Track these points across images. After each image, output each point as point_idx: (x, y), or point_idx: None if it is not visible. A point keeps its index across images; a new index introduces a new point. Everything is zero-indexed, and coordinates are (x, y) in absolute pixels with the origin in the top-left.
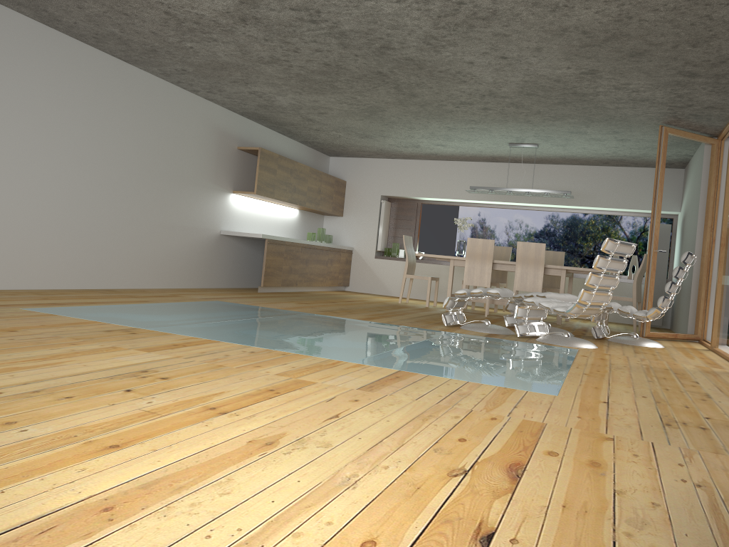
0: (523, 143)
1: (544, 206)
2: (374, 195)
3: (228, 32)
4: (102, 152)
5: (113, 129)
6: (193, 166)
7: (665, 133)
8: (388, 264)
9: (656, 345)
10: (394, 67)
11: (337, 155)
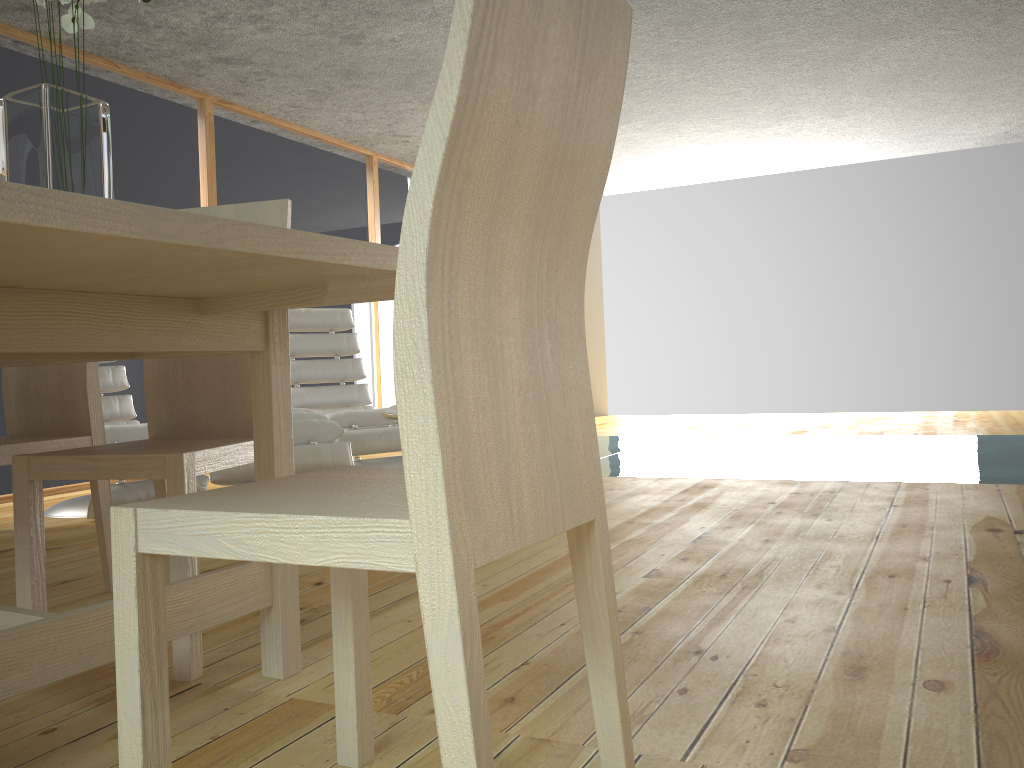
0: None
1: None
2: None
3: (941, 4)
4: None
5: None
6: None
7: None
8: None
9: None
10: None
11: None
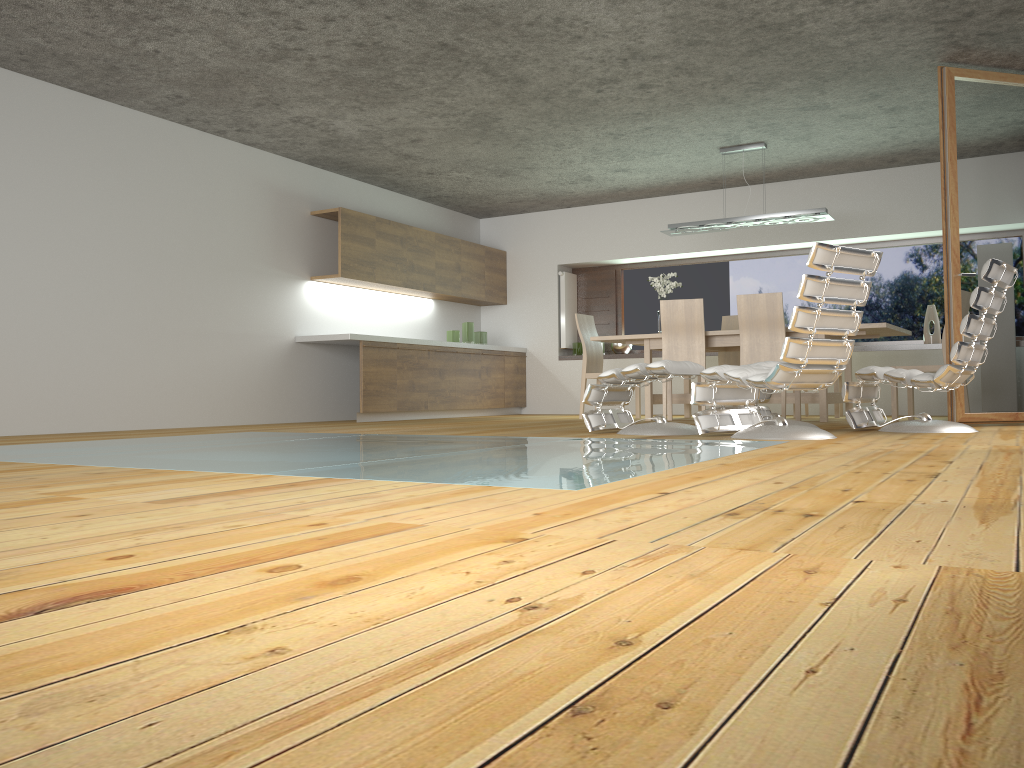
0: (741, 144)
1: (808, 247)
2: (548, 266)
3: (183, 10)
4: (68, 230)
5: (84, 196)
6: (234, 243)
7: (948, 78)
8: (579, 367)
9: (959, 429)
10: (457, 29)
11: (488, 215)
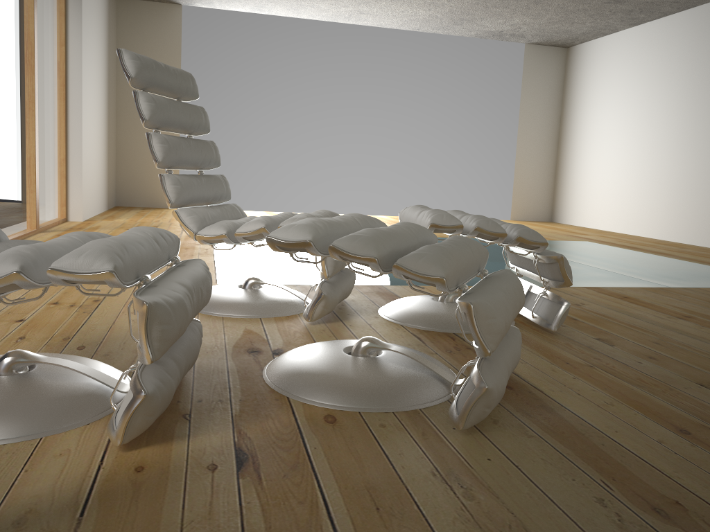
0: None
1: None
2: None
3: None
4: None
5: None
6: None
7: None
8: None
9: None
10: None
11: None
